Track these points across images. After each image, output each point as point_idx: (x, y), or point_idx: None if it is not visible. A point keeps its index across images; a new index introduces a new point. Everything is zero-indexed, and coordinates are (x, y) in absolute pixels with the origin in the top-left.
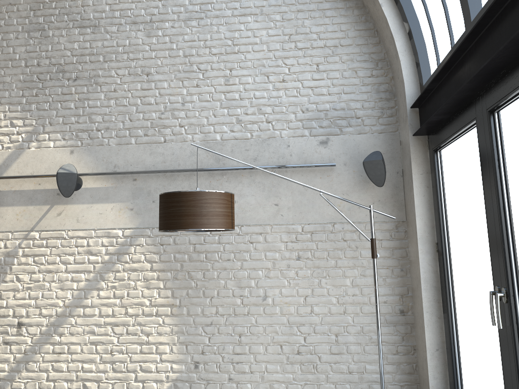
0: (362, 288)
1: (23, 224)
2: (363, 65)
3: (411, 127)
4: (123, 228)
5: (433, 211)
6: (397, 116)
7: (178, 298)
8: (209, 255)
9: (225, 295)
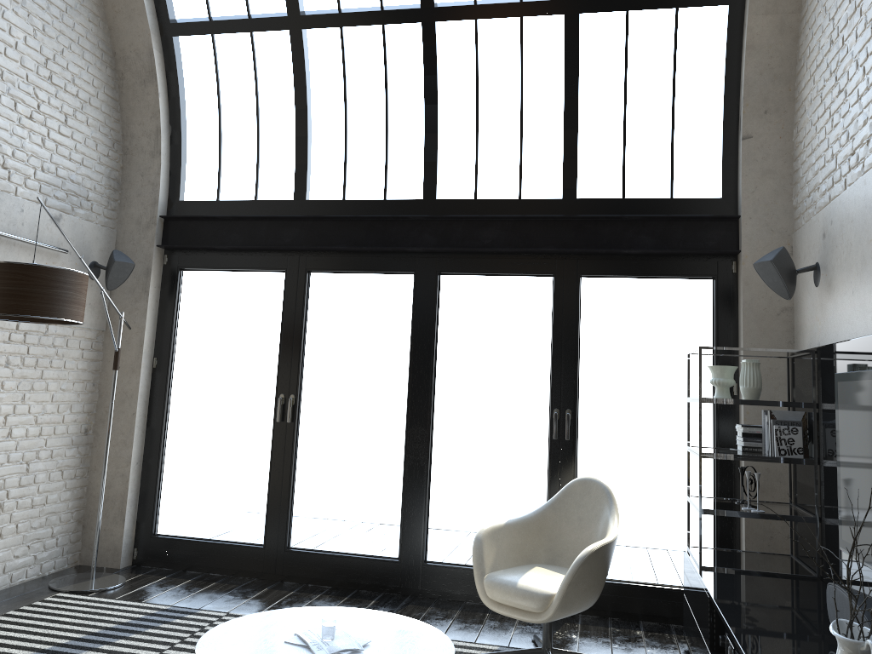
0: (60, 405)
1: None
2: (104, 140)
3: (157, 237)
4: None
5: (156, 326)
6: (118, 212)
7: None
8: None
9: None
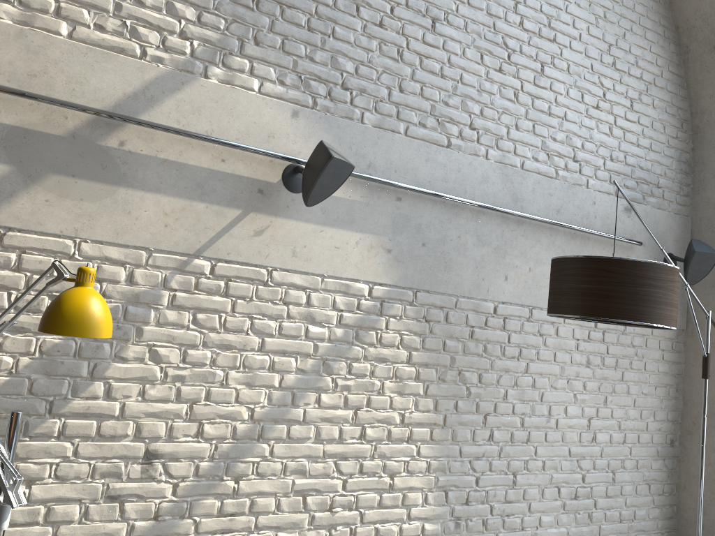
0: (642, 411)
1: (177, 238)
2: (671, 120)
3: None
4: (373, 282)
5: None
6: (691, 198)
7: (442, 413)
8: (490, 347)
9: (504, 411)
